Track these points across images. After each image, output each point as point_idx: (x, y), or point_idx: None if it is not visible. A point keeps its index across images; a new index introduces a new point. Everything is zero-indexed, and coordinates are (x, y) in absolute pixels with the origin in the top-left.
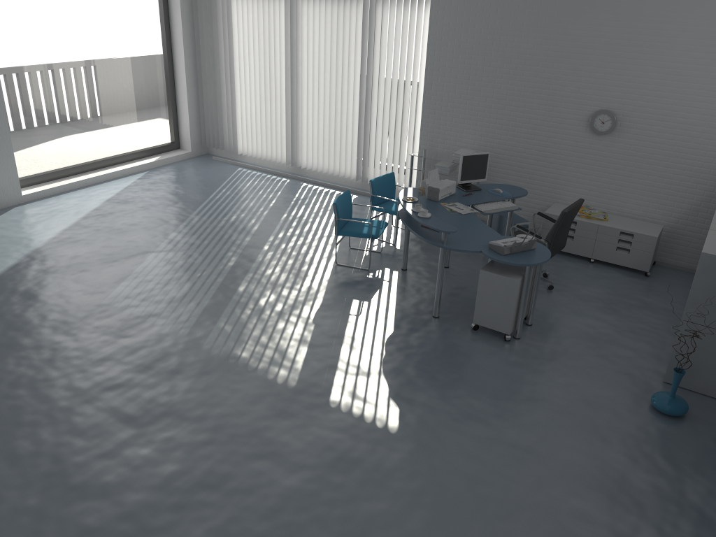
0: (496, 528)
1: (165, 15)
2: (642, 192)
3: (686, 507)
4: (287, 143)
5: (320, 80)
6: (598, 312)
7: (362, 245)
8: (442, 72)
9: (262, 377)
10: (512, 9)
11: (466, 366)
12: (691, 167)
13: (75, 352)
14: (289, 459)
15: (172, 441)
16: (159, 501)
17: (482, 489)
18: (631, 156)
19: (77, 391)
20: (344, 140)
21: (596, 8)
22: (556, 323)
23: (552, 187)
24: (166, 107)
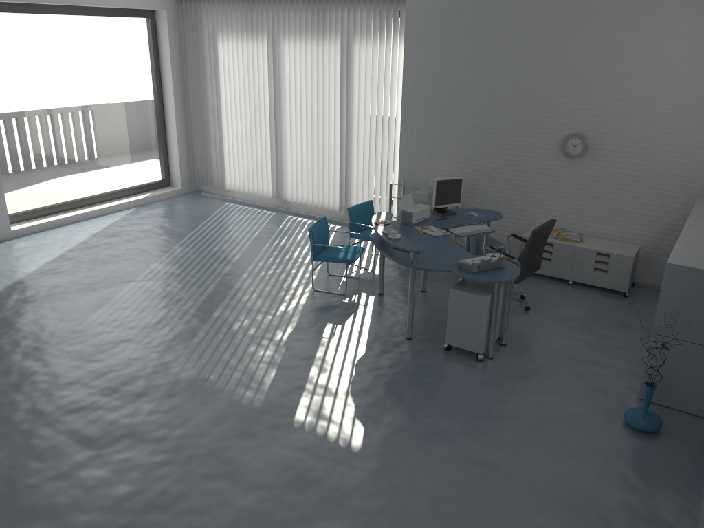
0: None
1: (155, 59)
2: (617, 213)
3: (658, 524)
4: (272, 177)
5: (302, 115)
6: (575, 331)
7: (341, 271)
8: (418, 103)
9: (227, 398)
10: (481, 40)
11: (435, 386)
12: (664, 187)
13: (42, 376)
14: (246, 479)
15: (128, 462)
16: (108, 522)
17: (444, 507)
18: (605, 178)
19: (40, 414)
20: (327, 173)
21: (561, 36)
22: (531, 343)
23: (528, 211)
24: (157, 146)
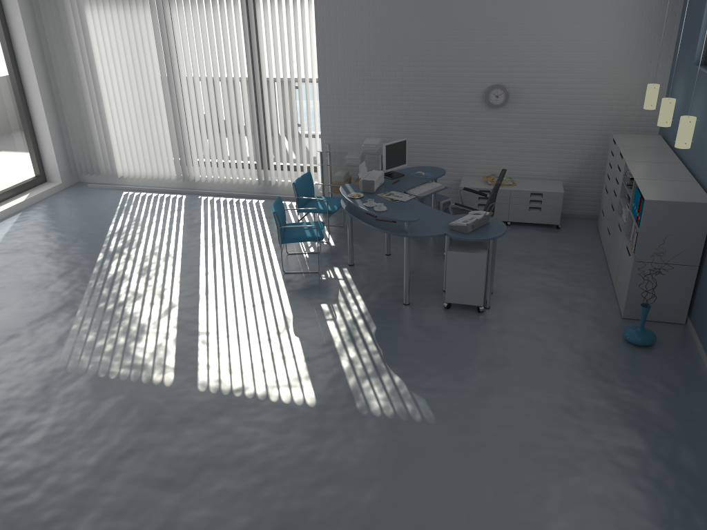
0: (570, 484)
1: (6, 37)
2: (539, 154)
3: (699, 420)
4: (174, 158)
5: (203, 89)
6: (539, 268)
7: (297, 248)
8: (336, 66)
9: (278, 402)
10: None
11: (459, 344)
12: (578, 126)
13: (58, 428)
14: (354, 477)
15: (226, 493)
16: None
17: (538, 452)
18: (525, 123)
19: (88, 469)
20: (238, 147)
21: None
22: (512, 286)
23: (457, 162)
24: (24, 138)
